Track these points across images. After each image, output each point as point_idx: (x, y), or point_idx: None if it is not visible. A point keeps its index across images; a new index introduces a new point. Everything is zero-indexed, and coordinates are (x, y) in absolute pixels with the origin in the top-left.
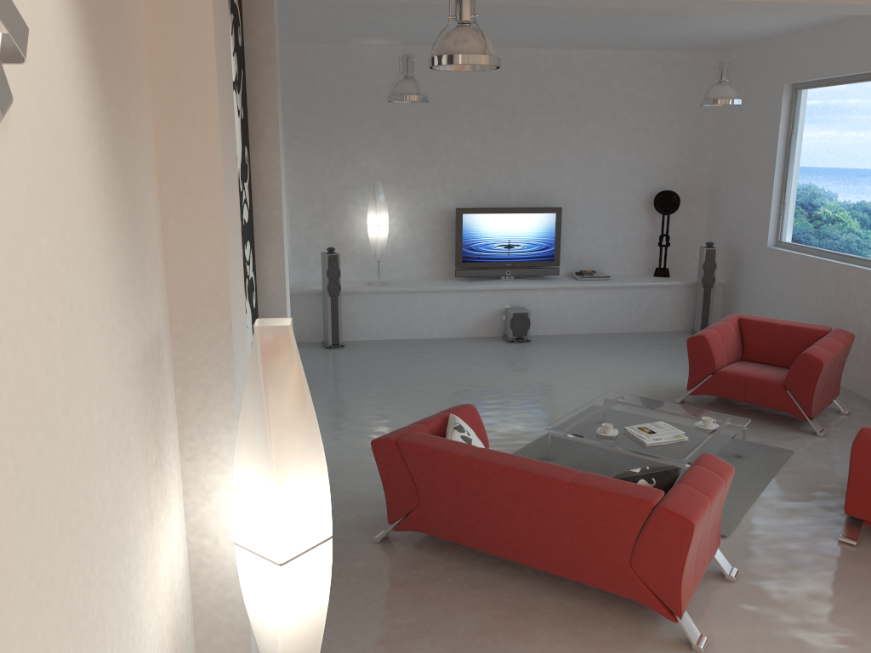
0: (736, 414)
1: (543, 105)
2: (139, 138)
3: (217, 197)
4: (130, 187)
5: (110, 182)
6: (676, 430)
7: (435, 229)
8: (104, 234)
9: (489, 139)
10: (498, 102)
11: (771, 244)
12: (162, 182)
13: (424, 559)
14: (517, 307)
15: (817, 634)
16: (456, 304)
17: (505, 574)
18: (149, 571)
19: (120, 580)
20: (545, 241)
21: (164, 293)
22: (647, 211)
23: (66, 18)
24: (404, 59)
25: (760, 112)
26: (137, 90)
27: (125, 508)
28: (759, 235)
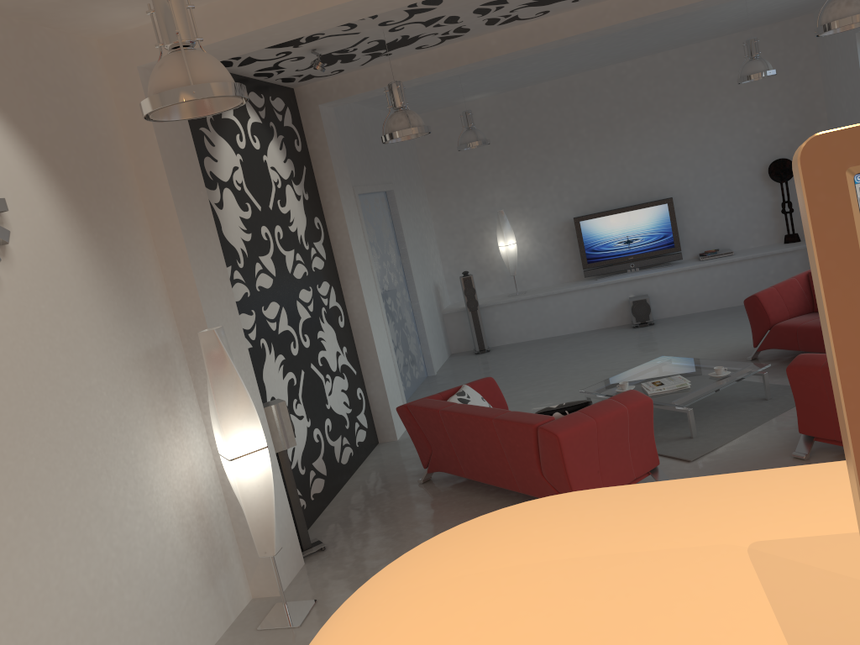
0: None
1: (638, 109)
2: (134, 246)
3: (188, 267)
4: (125, 272)
5: (102, 273)
6: (684, 380)
7: (561, 239)
8: (97, 298)
9: (594, 151)
10: (596, 117)
11: None
12: (161, 264)
13: (445, 491)
14: (640, 295)
15: None
16: (583, 301)
17: (495, 497)
18: (160, 463)
19: (125, 459)
20: (662, 231)
21: (172, 323)
22: (766, 182)
23: (56, 211)
24: (463, 116)
25: (847, 64)
26: (131, 223)
27: (129, 426)
28: None
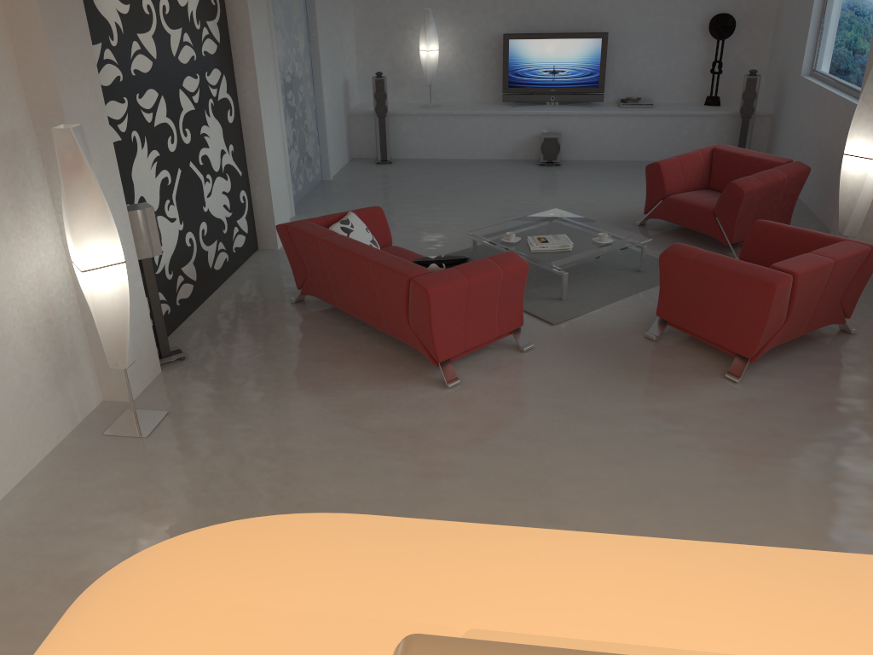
0: (680, 238)
1: None
2: None
3: (44, 46)
4: None
5: None
6: (568, 242)
7: (486, 55)
8: None
9: None
10: None
11: (805, 73)
12: (12, 36)
13: (316, 315)
14: (553, 132)
15: (547, 389)
16: (496, 128)
17: (363, 330)
18: (3, 264)
19: None
20: (590, 68)
21: (24, 107)
22: (704, 35)
23: None
24: None
25: None
26: None
27: None
28: (798, 63)
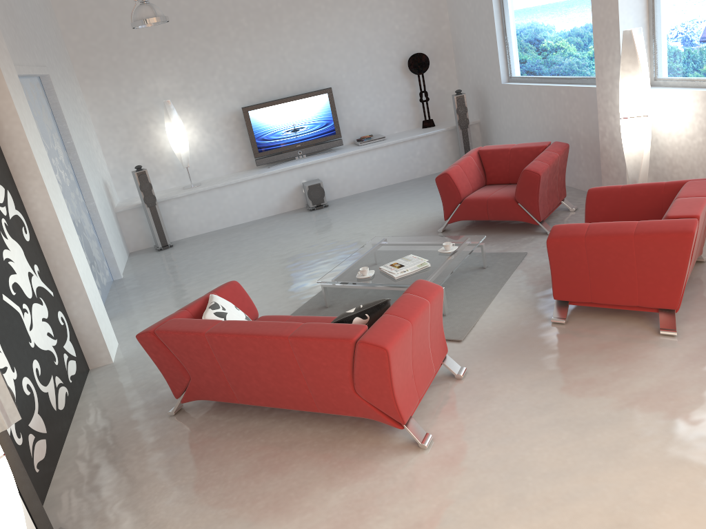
0: (486, 231)
1: (294, 1)
2: None
3: None
4: None
5: None
6: (421, 260)
7: (230, 130)
8: None
9: (256, 42)
10: (255, 7)
11: (504, 81)
12: None
13: (209, 420)
14: (312, 180)
15: (523, 409)
16: (260, 189)
17: (276, 418)
18: None
19: None
20: (324, 119)
21: None
22: (405, 74)
23: None
24: None
25: None
26: None
27: None
28: (495, 75)
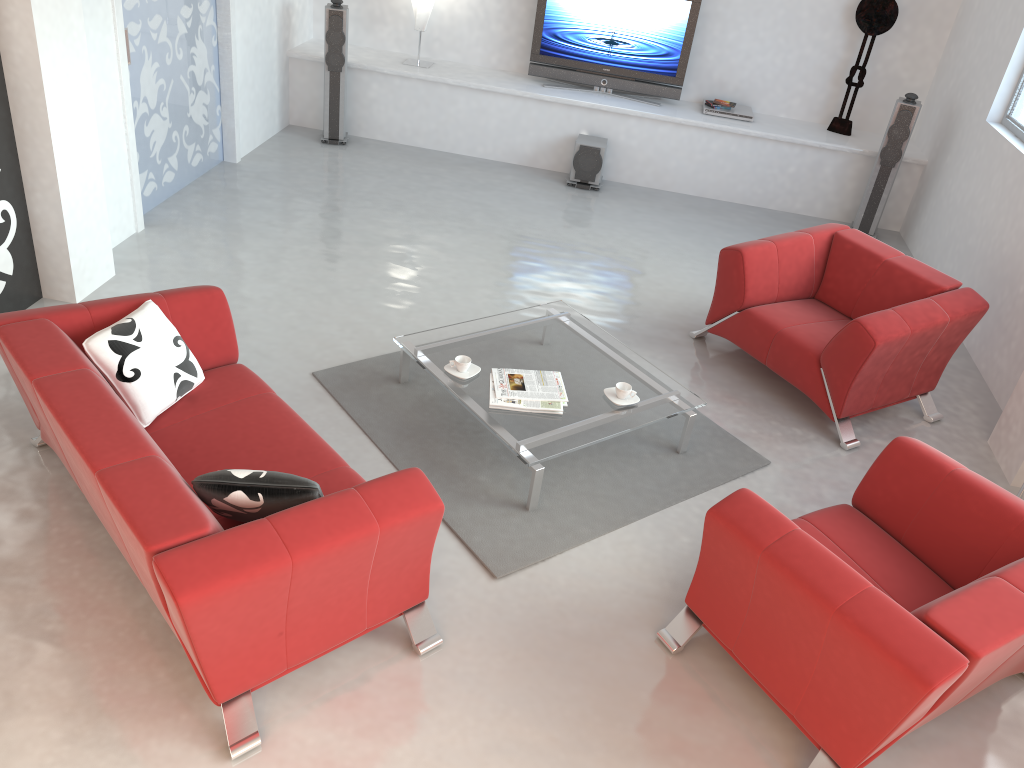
0: (757, 378)
1: None
2: None
3: None
4: None
5: None
6: (560, 394)
7: None
8: None
9: None
10: None
11: (993, 118)
12: None
13: (62, 488)
14: (597, 137)
15: None
16: (511, 116)
17: None
18: None
19: None
20: (667, 45)
21: None
22: (847, 23)
23: None
24: None
25: None
26: None
27: None
28: (985, 98)
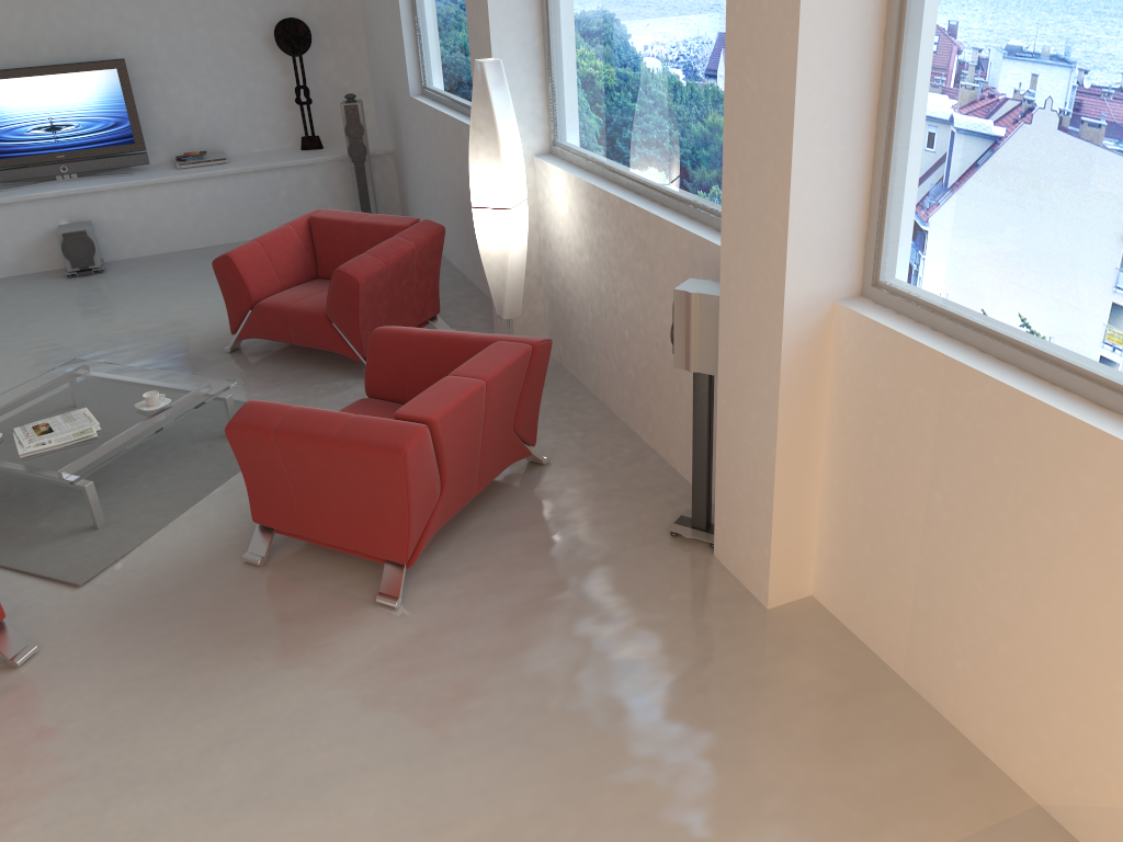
0: (295, 360)
1: None
2: None
3: None
4: None
5: None
6: (90, 422)
7: None
8: None
9: None
10: None
11: (415, 92)
12: None
13: None
14: (79, 222)
15: (63, 740)
16: None
17: None
18: None
19: None
20: (112, 115)
21: None
22: (274, 52)
23: None
24: None
25: None
26: None
27: None
28: (403, 79)
